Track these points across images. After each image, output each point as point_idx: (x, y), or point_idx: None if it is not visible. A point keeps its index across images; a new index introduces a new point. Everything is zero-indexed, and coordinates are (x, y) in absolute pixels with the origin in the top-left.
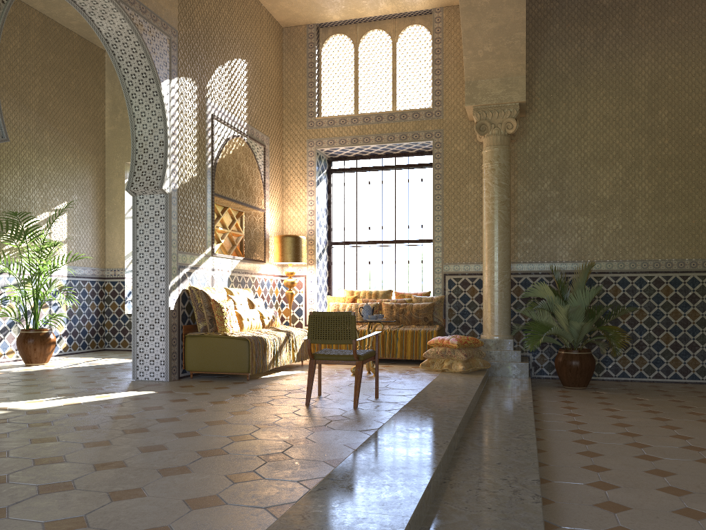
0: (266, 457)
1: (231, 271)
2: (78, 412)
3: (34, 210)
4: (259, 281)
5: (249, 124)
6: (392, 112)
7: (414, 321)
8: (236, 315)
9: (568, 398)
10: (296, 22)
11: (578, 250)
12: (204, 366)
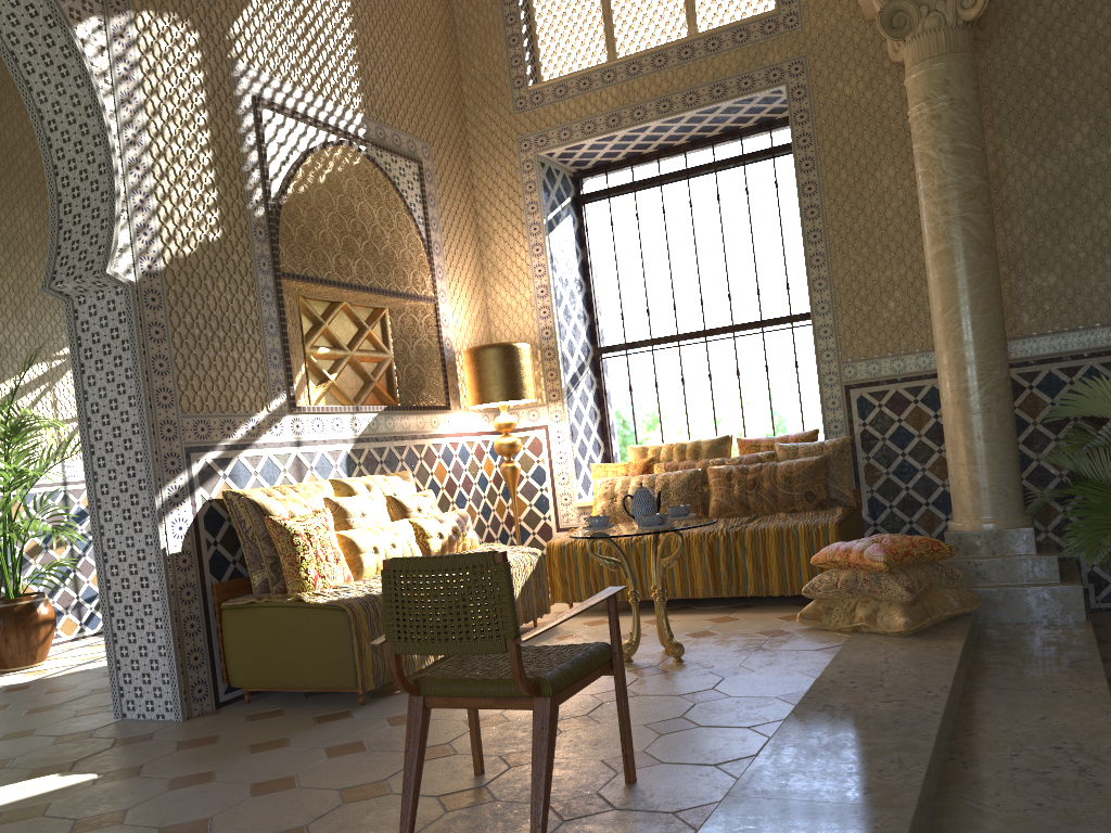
0: None
1: (353, 440)
2: None
3: (11, 363)
4: (438, 450)
5: (372, 117)
6: (687, 39)
7: (782, 503)
8: (344, 544)
9: None
10: None
11: None
12: (264, 677)
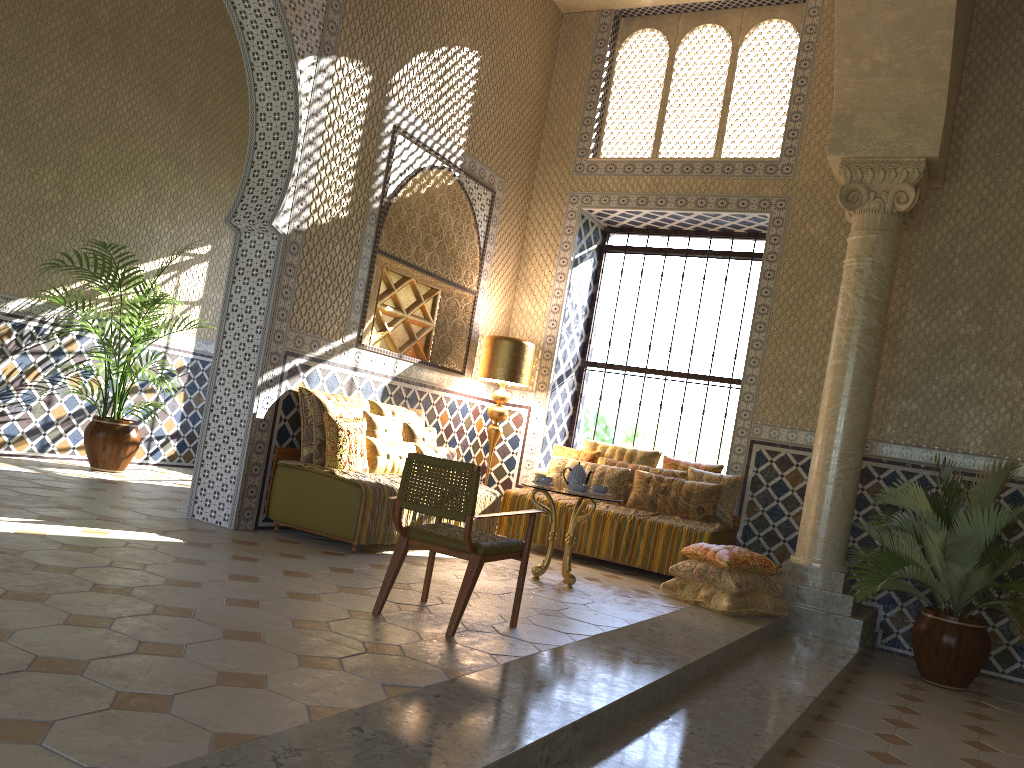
0: (127, 699)
1: (391, 377)
2: (10, 547)
3: (156, 250)
4: (447, 402)
5: (469, 153)
6: (711, 159)
7: (680, 509)
8: (368, 446)
9: (912, 703)
10: (582, 5)
11: (1002, 436)
12: (293, 517)
